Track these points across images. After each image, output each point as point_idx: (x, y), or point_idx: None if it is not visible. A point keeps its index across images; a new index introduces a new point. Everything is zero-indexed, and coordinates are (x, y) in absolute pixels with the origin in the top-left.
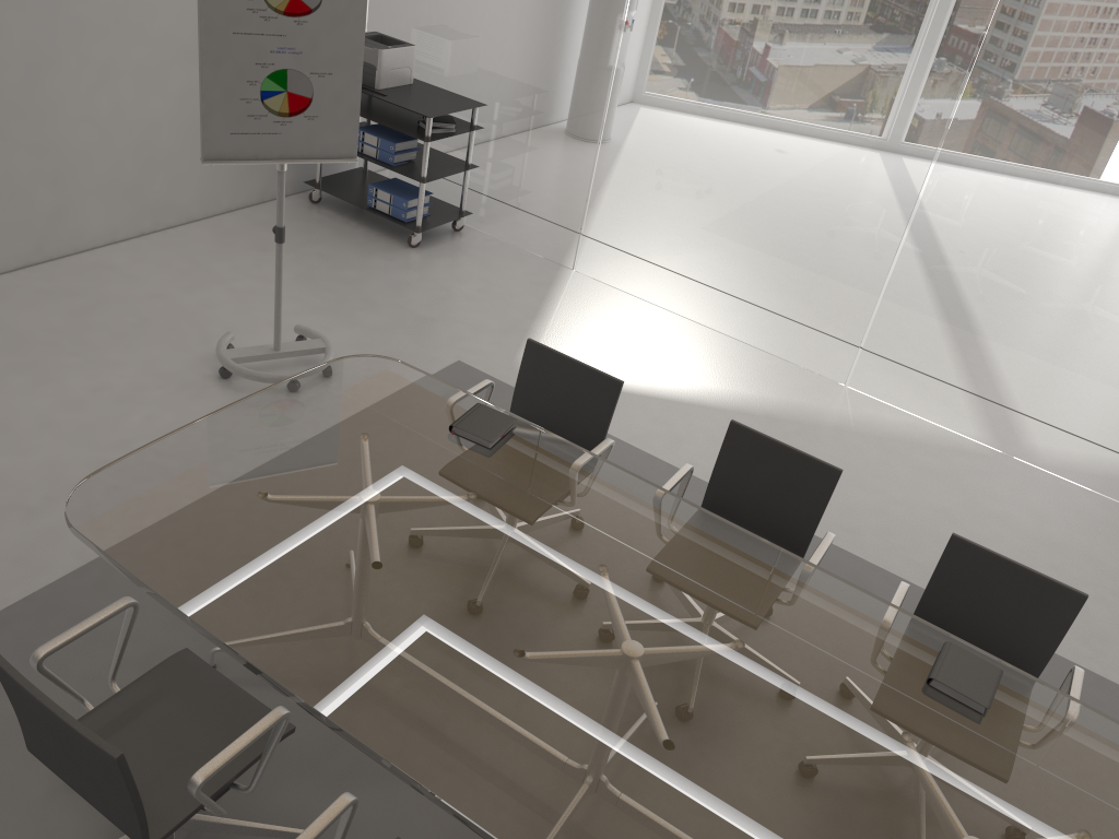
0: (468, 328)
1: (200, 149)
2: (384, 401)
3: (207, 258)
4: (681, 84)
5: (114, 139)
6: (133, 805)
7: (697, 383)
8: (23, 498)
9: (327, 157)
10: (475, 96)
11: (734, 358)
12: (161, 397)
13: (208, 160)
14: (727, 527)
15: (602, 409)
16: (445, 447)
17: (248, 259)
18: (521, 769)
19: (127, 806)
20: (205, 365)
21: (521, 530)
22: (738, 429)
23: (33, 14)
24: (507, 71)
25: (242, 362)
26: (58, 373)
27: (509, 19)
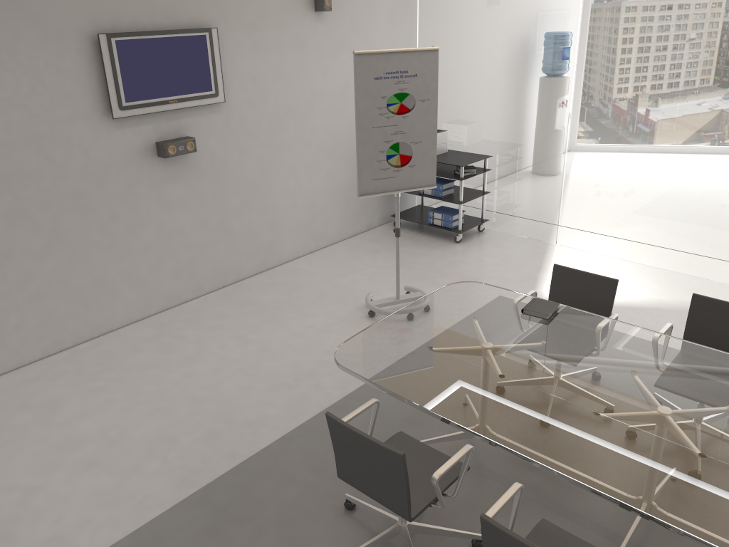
0: (500, 280)
1: (337, 203)
2: (480, 301)
3: (346, 260)
4: (613, 122)
5: (297, 201)
6: (406, 488)
7: (653, 297)
8: (284, 380)
9: (420, 187)
10: (484, 153)
11: (674, 282)
12: (340, 328)
13: (361, 195)
14: (705, 349)
15: (606, 298)
16: (521, 320)
17: (368, 258)
18: (616, 466)
19: (401, 491)
20: (359, 311)
21: (578, 356)
22: (698, 298)
23: (261, 142)
24: (502, 135)
25: (380, 306)
26: (286, 321)
27: (501, 106)
